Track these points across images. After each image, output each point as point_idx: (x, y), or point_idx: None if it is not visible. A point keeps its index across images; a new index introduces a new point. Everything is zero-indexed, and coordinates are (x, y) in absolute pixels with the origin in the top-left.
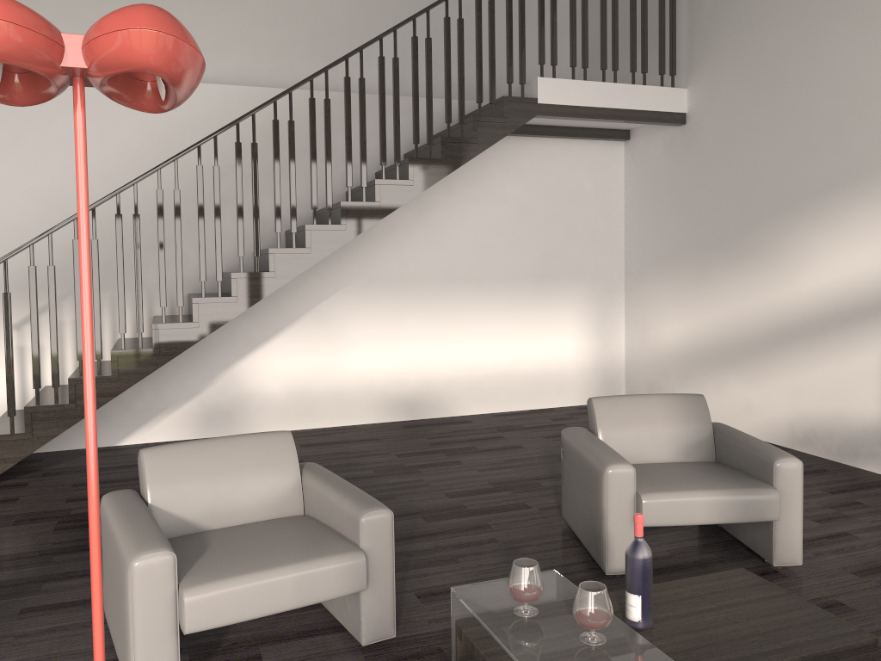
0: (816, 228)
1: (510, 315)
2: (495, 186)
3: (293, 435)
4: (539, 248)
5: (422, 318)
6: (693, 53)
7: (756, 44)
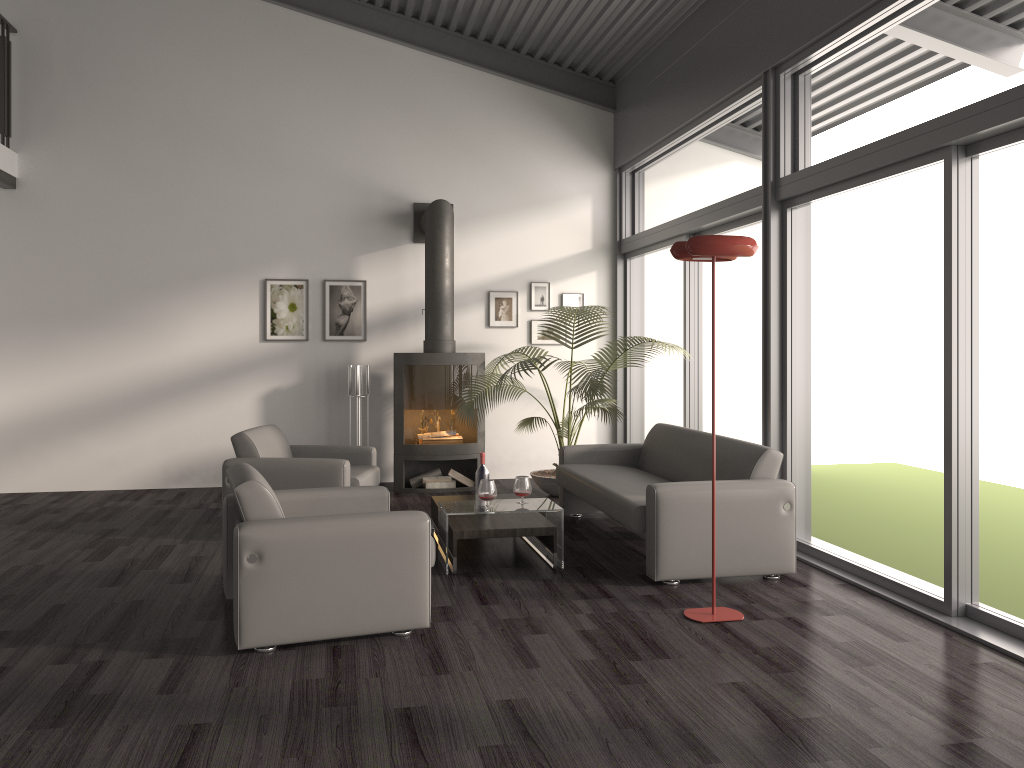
0: (192, 305)
1: None
2: None
3: None
4: None
5: None
6: (29, 122)
7: (121, 140)
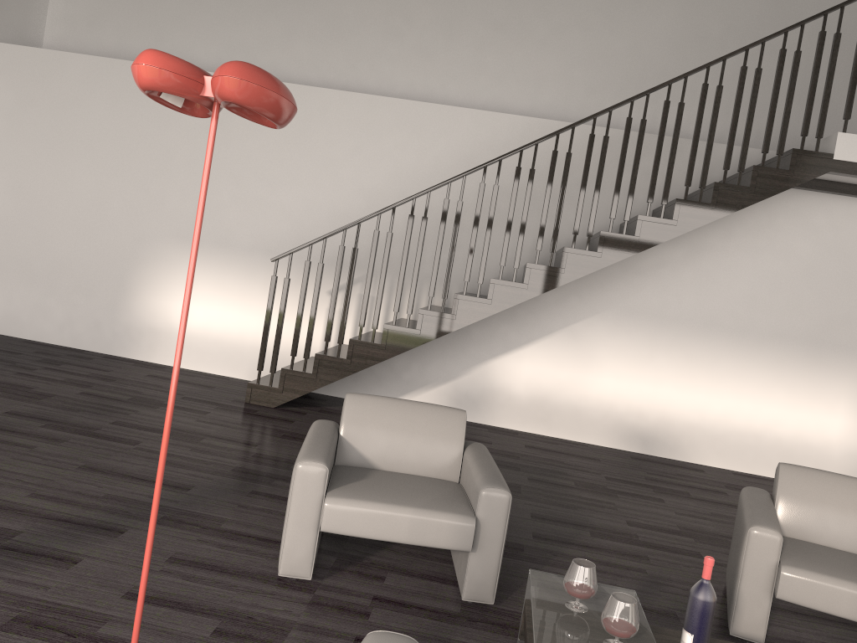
0: None
1: (773, 375)
2: (780, 240)
3: (526, 436)
4: (821, 312)
5: (674, 358)
6: None
7: None
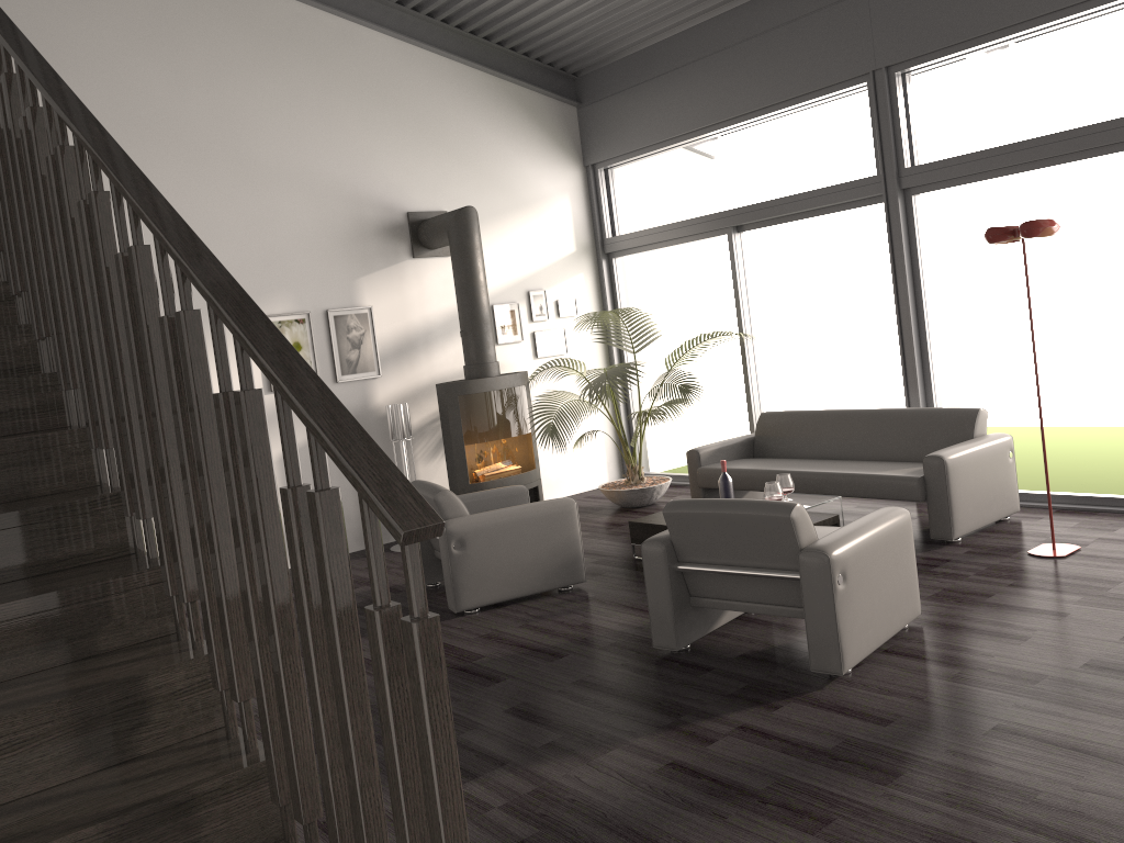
0: None
1: None
2: None
3: None
4: None
5: None
6: None
7: None
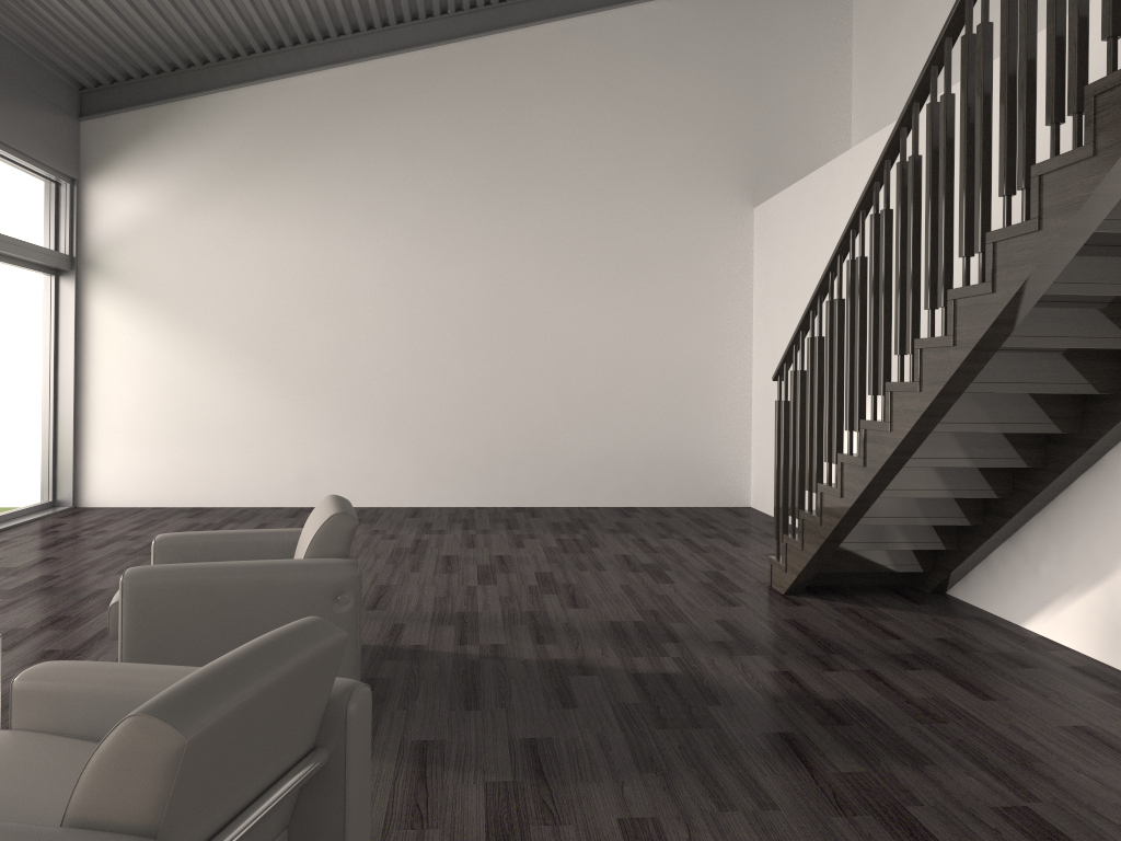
0: None
1: None
2: None
3: None
4: None
5: None
6: None
7: None
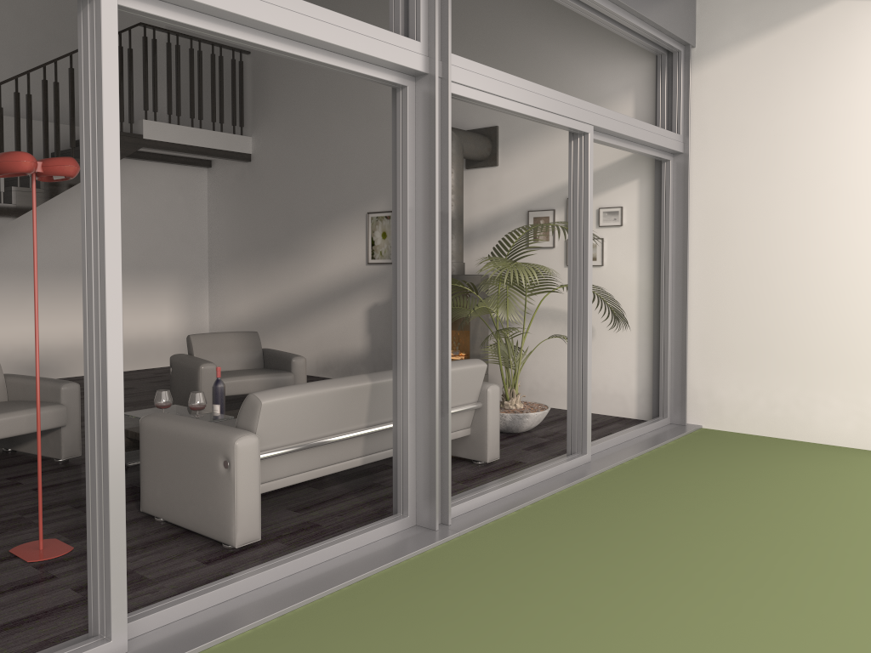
0: (329, 236)
1: None
2: None
3: None
4: (141, 245)
5: (44, 299)
6: (256, 114)
7: (295, 116)
